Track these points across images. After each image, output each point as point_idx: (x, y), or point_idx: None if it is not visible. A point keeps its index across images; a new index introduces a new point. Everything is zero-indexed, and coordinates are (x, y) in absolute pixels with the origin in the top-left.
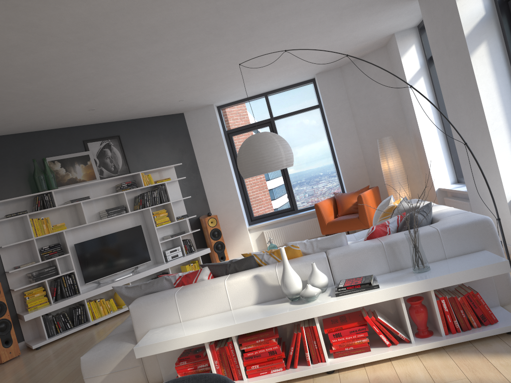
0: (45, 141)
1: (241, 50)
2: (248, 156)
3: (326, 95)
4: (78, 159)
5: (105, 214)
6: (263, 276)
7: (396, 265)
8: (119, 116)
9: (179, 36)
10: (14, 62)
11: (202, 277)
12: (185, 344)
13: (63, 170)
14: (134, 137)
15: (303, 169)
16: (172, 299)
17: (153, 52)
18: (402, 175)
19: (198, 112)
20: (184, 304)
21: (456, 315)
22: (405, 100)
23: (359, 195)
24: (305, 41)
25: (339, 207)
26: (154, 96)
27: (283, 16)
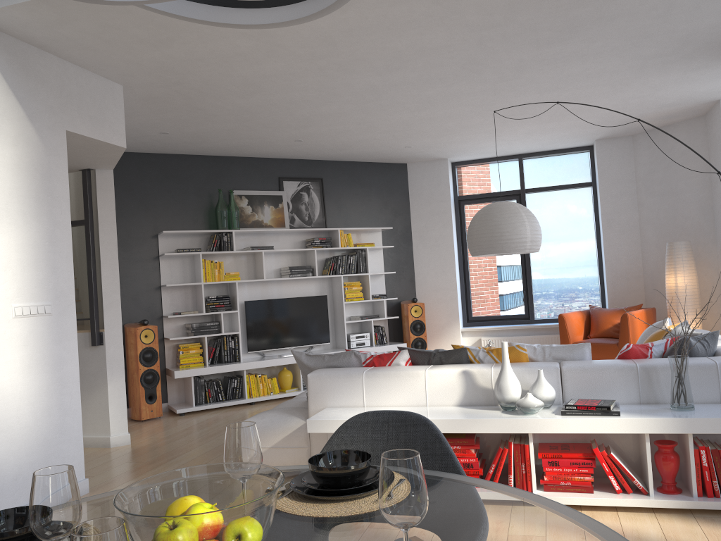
0: (236, 170)
1: (499, 94)
2: (482, 228)
3: (604, 171)
4: (268, 198)
5: (287, 272)
6: (474, 373)
7: (650, 397)
8: (326, 155)
9: (426, 66)
10: (234, 71)
11: (398, 361)
12: None
13: (249, 208)
14: (340, 184)
15: (553, 266)
16: (359, 378)
17: (390, 81)
18: (694, 299)
19: (426, 166)
20: (372, 386)
21: (718, 475)
22: (719, 195)
23: (624, 314)
24: (588, 94)
25: (592, 325)
26: (376, 136)
27: (563, 58)
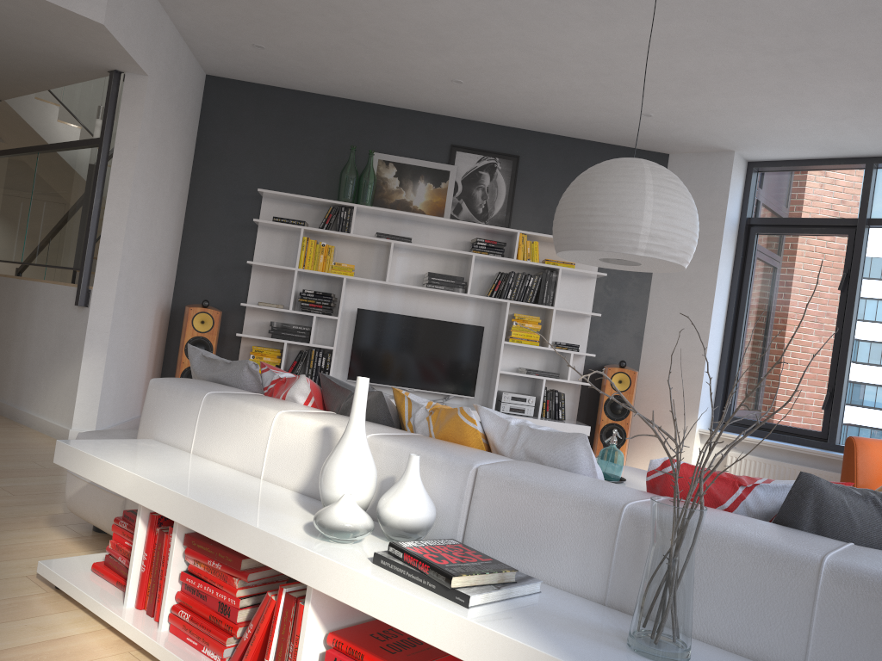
0: (390, 126)
1: None
2: (567, 200)
3: None
4: (427, 172)
5: (426, 280)
6: (338, 437)
7: (631, 596)
8: (524, 119)
9: None
10: None
11: (293, 394)
12: (106, 481)
13: (395, 182)
14: (546, 168)
15: None
16: (197, 401)
17: None
18: None
19: (698, 161)
20: (208, 420)
21: None
22: None
23: None
24: None
25: None
26: (573, 83)
27: None
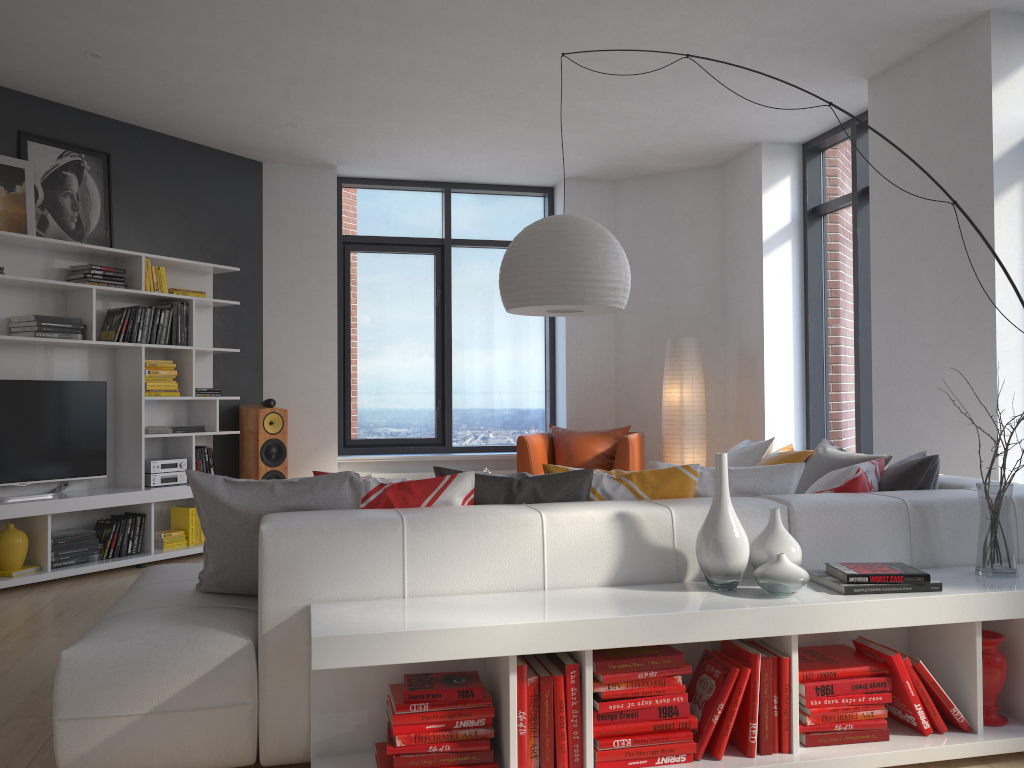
0: None
1: (524, 43)
2: (549, 256)
3: None
4: None
5: (30, 326)
6: (641, 518)
7: (926, 556)
8: (129, 108)
9: None
10: None
11: (451, 497)
12: (467, 650)
13: None
14: (143, 172)
15: (483, 364)
16: (394, 532)
17: None
18: (702, 421)
19: (298, 174)
20: (426, 551)
21: None
22: (741, 277)
23: (624, 438)
24: (635, 83)
25: (561, 455)
26: (255, 84)
27: None
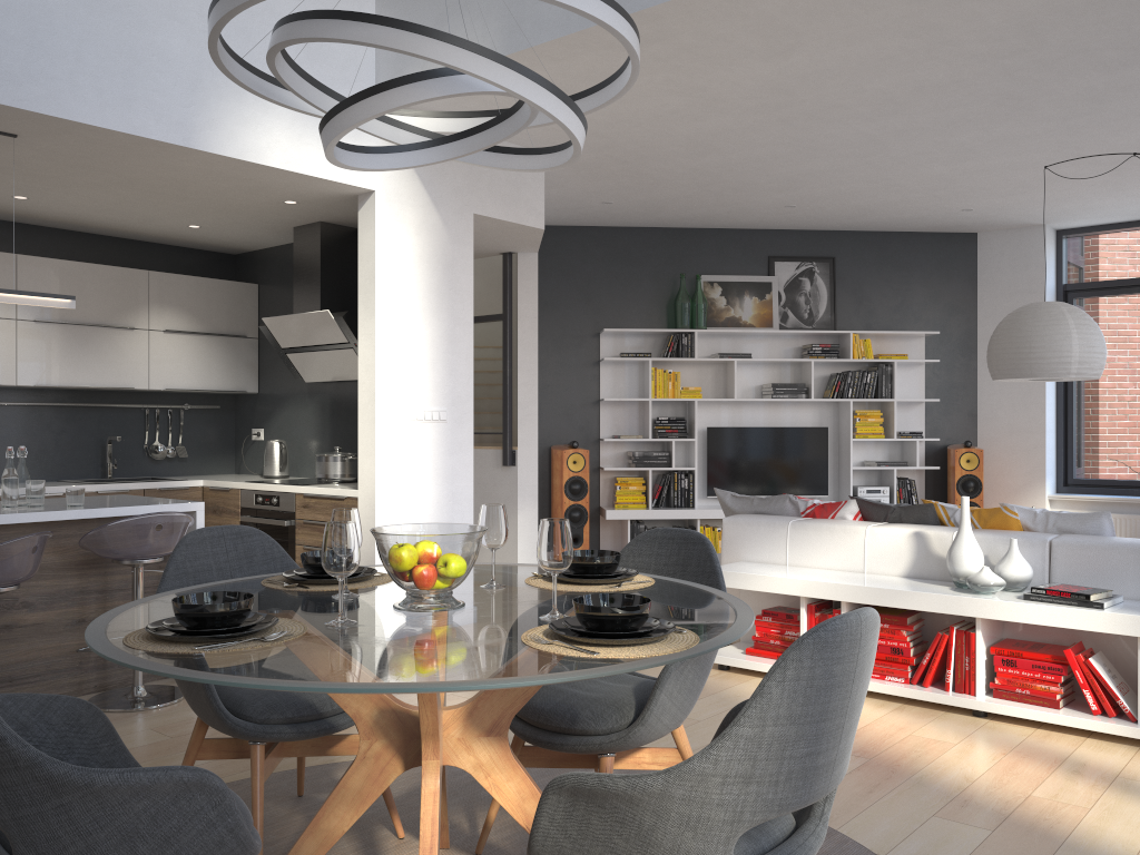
0: (708, 247)
1: (1081, 133)
2: (1004, 341)
3: None
4: (751, 287)
5: (769, 391)
6: (930, 536)
7: None
8: (840, 223)
9: (937, 107)
10: (671, 130)
11: (843, 514)
12: (772, 588)
13: (722, 300)
14: (861, 265)
15: None
16: (783, 528)
17: (891, 128)
18: None
19: (1008, 237)
20: (798, 541)
21: None
22: None
23: None
24: None
25: None
26: (906, 197)
27: None
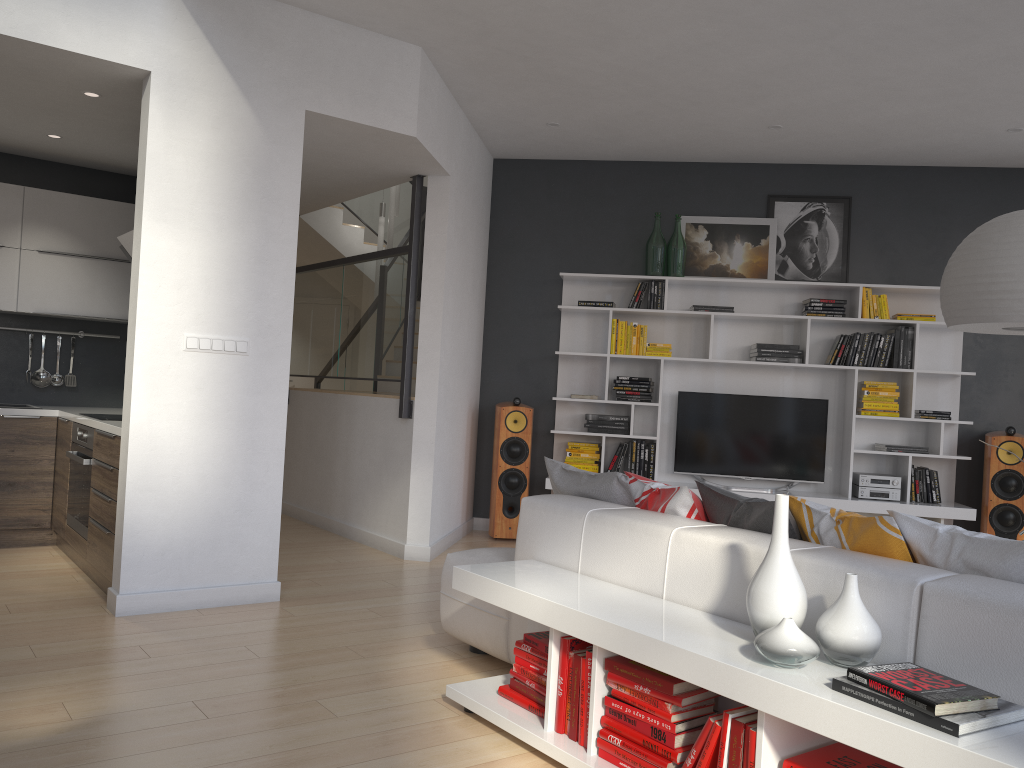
0: (695, 184)
1: None
2: (957, 267)
3: None
4: (743, 230)
5: (755, 352)
6: (748, 554)
7: None
8: (855, 154)
9: None
10: None
11: (674, 507)
12: (514, 606)
13: (707, 245)
14: (886, 207)
15: None
16: (579, 519)
17: None
18: None
19: None
20: (593, 539)
21: None
22: None
23: None
24: None
25: None
26: (919, 109)
27: None
